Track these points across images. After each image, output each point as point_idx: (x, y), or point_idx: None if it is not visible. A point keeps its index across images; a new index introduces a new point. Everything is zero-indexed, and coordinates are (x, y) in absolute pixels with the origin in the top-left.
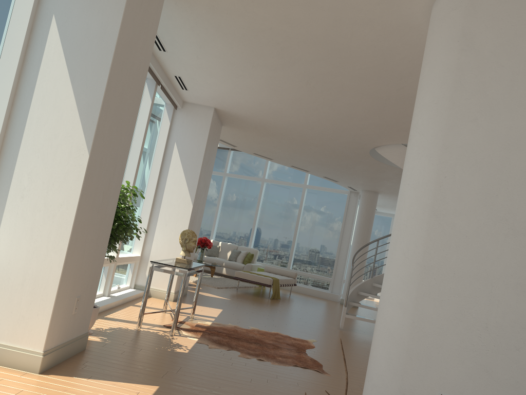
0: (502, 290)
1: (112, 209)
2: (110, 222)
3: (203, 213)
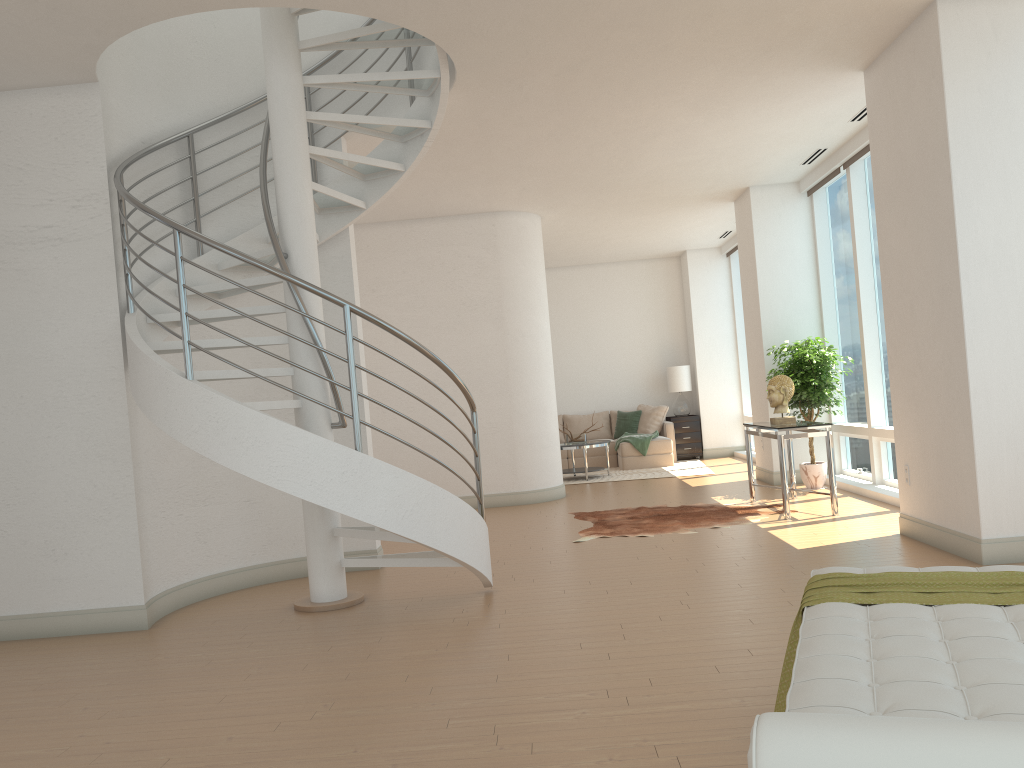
0: None
1: (762, 372)
2: (764, 383)
3: (960, 297)
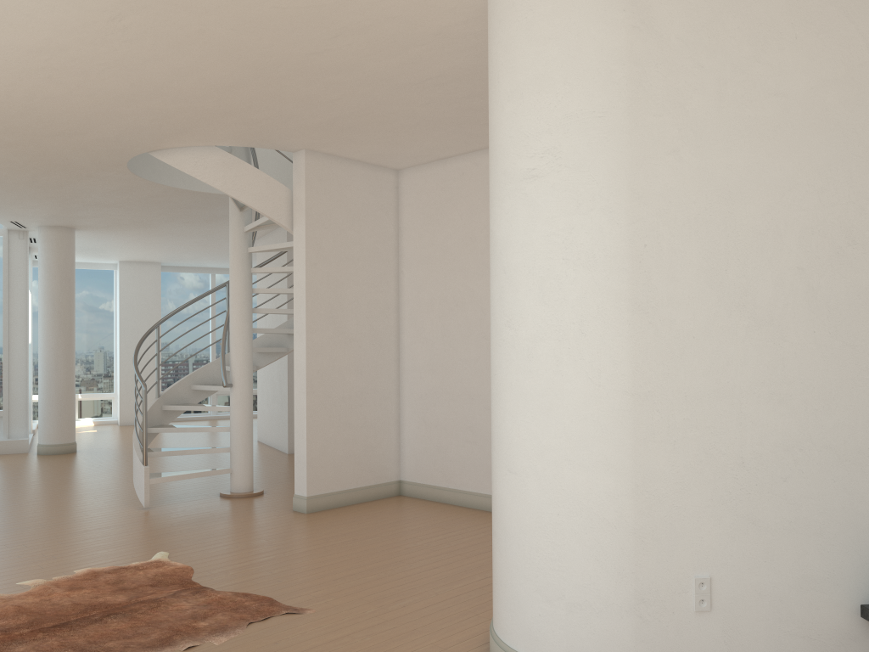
0: (754, 406)
1: None
2: None
3: None
